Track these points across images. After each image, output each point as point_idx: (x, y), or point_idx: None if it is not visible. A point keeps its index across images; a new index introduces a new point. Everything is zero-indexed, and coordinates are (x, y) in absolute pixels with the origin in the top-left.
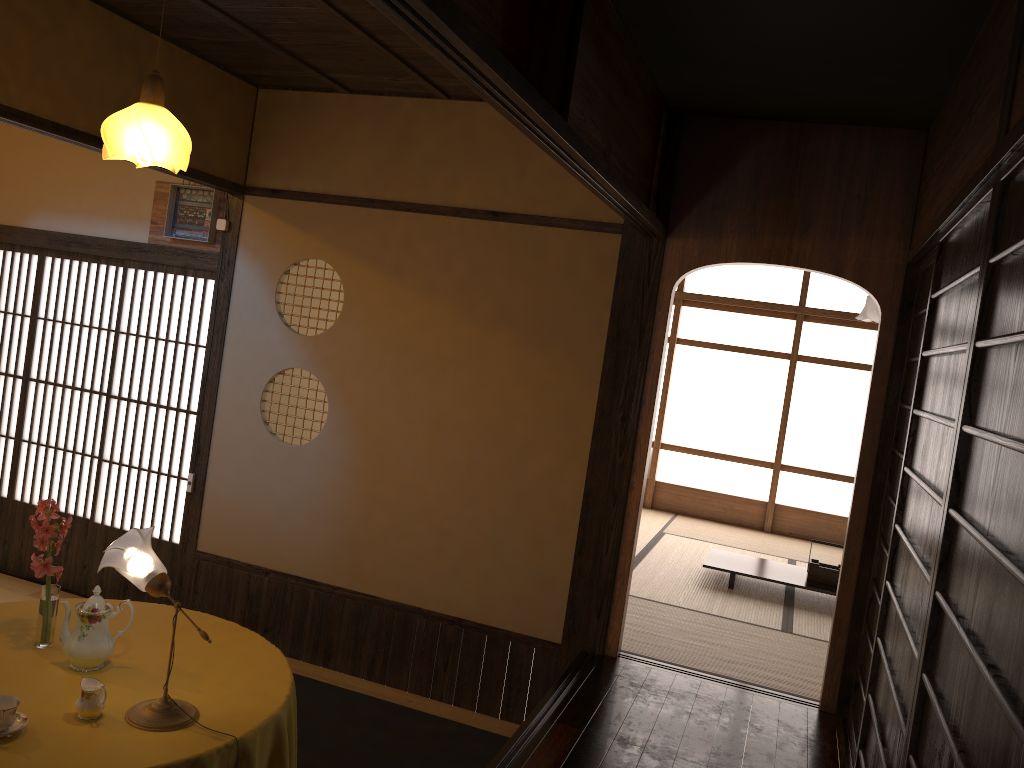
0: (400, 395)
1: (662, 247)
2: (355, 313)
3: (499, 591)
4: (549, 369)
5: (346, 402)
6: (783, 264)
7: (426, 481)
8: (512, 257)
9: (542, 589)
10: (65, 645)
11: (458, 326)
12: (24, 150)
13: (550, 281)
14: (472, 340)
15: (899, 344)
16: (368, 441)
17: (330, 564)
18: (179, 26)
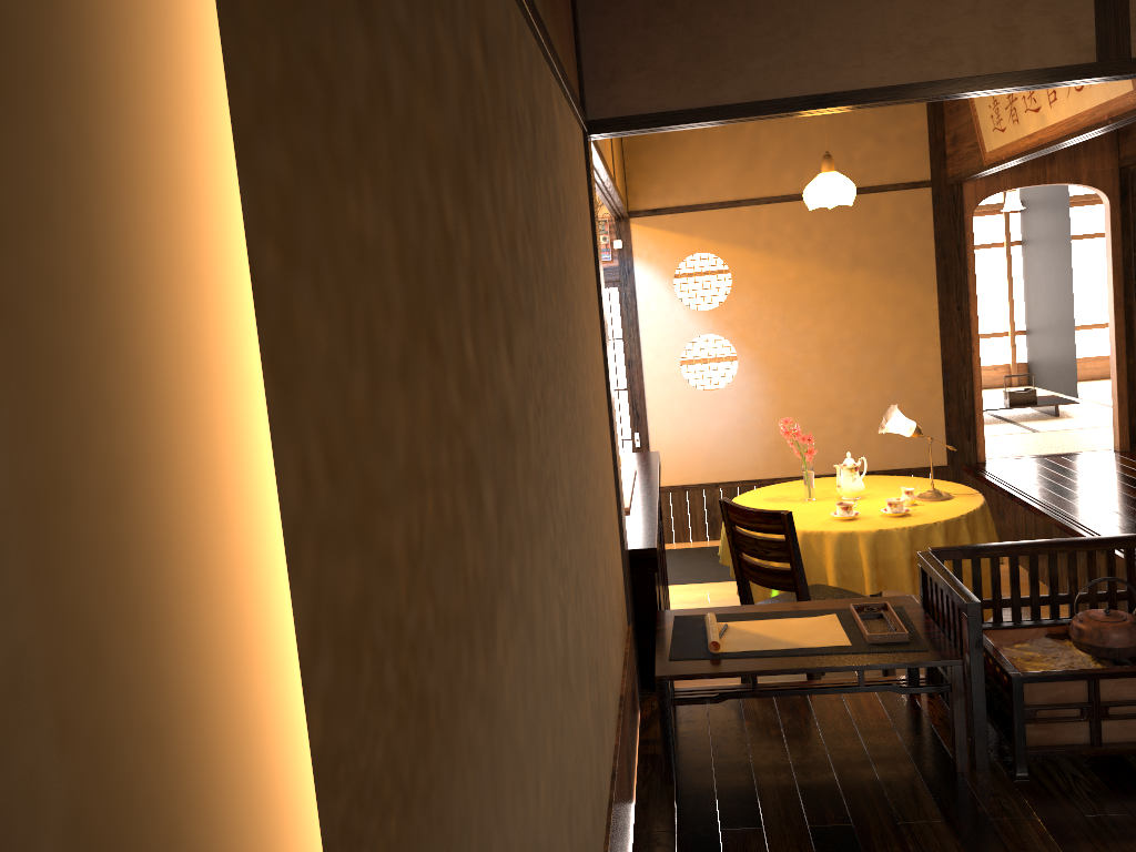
0: (792, 333)
1: (960, 190)
2: (743, 285)
3: (896, 445)
4: (899, 288)
5: (751, 349)
6: (1042, 184)
7: (825, 387)
8: (855, 219)
9: (926, 434)
10: (845, 487)
11: (825, 275)
12: None
13: (886, 229)
14: (838, 282)
15: (1123, 218)
16: (775, 372)
17: (765, 465)
18: None
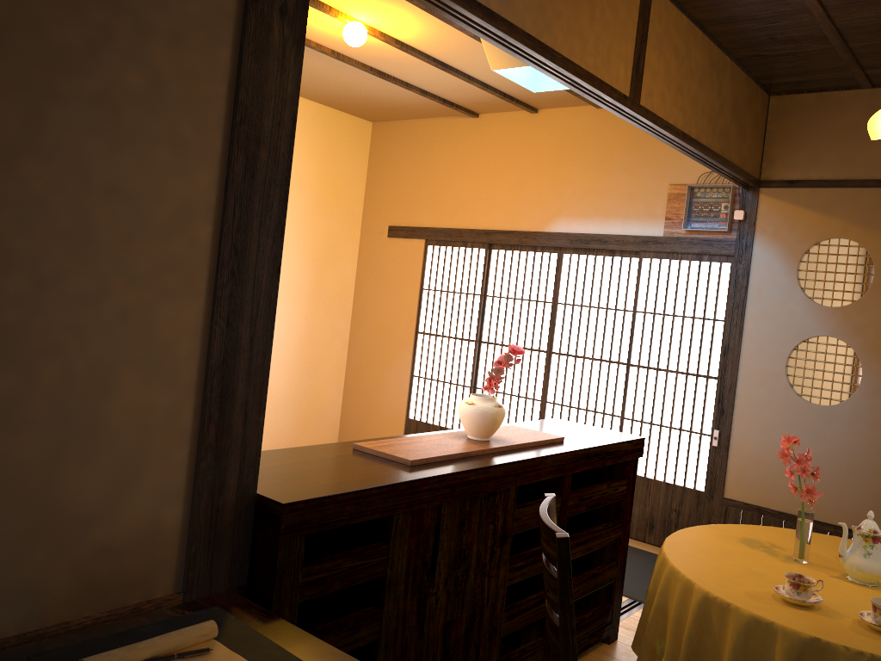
0: None
1: None
2: None
3: None
4: None
5: None
6: None
7: None
8: None
9: None
10: (849, 561)
11: None
12: (544, 171)
13: None
14: None
15: None
16: None
17: None
18: (761, 44)
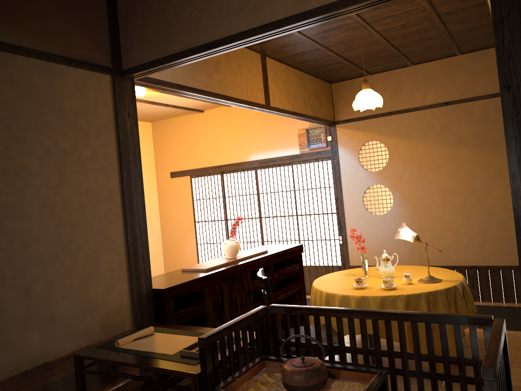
0: (423, 183)
1: None
2: (394, 157)
3: (489, 250)
4: (487, 157)
5: (400, 192)
6: None
7: (443, 214)
8: (458, 117)
9: (509, 245)
10: (380, 270)
11: (441, 150)
12: (240, 133)
13: (478, 122)
14: (449, 154)
15: None
16: (413, 205)
17: (409, 257)
18: (318, 67)
